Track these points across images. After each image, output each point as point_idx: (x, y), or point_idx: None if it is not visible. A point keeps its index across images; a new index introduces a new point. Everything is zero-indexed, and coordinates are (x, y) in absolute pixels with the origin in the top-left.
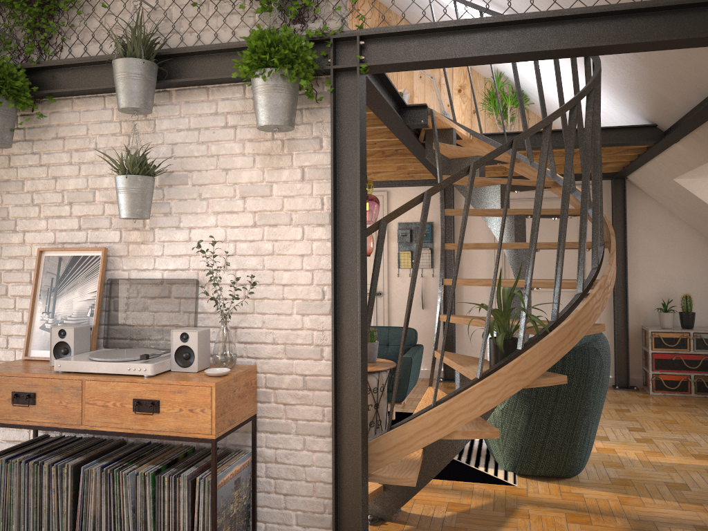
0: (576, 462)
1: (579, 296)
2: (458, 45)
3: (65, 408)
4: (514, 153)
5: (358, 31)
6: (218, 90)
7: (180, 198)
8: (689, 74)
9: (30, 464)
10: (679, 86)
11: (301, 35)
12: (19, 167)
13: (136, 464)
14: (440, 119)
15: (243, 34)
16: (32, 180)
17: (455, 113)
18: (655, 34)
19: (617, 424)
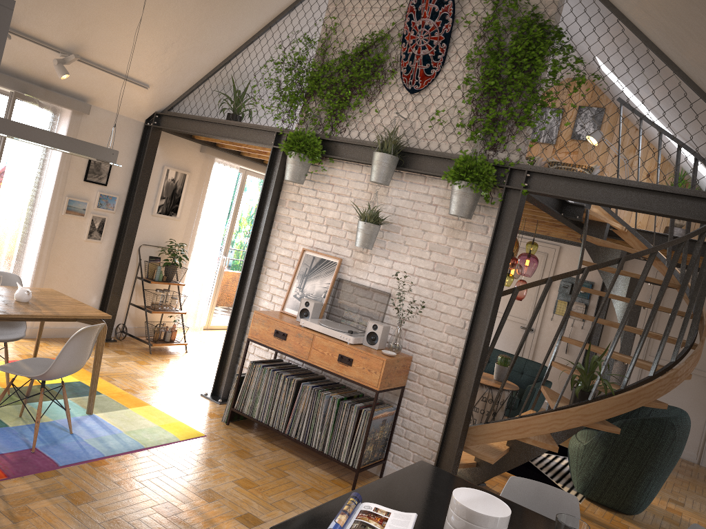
0: (633, 504)
1: (648, 378)
2: (590, 192)
3: (301, 347)
4: (619, 267)
5: (528, 166)
6: (431, 180)
7: (392, 241)
8: None
9: (274, 372)
10: None
11: (491, 159)
12: (302, 195)
13: (330, 391)
14: (594, 216)
15: (455, 149)
16: (308, 205)
17: None
18: None
19: (702, 500)
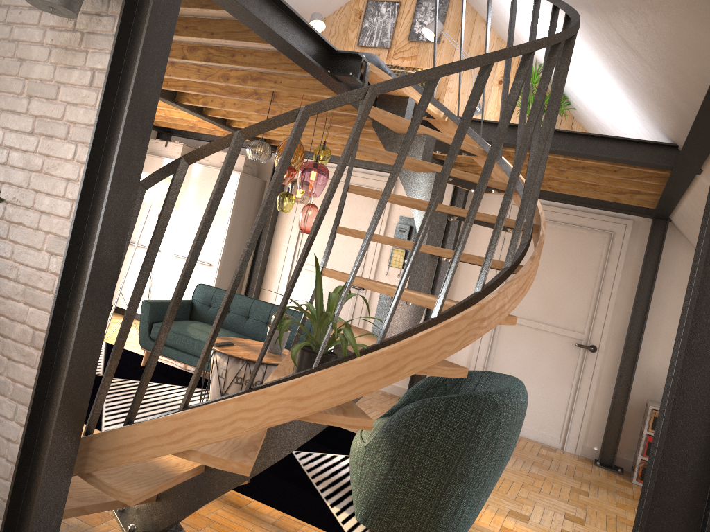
0: None
1: (429, 322)
2: None
3: None
4: (366, 106)
5: None
6: None
7: None
8: (688, 64)
9: None
10: (683, 85)
11: None
12: None
13: None
14: (383, 79)
15: None
16: None
17: (490, 106)
18: None
19: (557, 506)
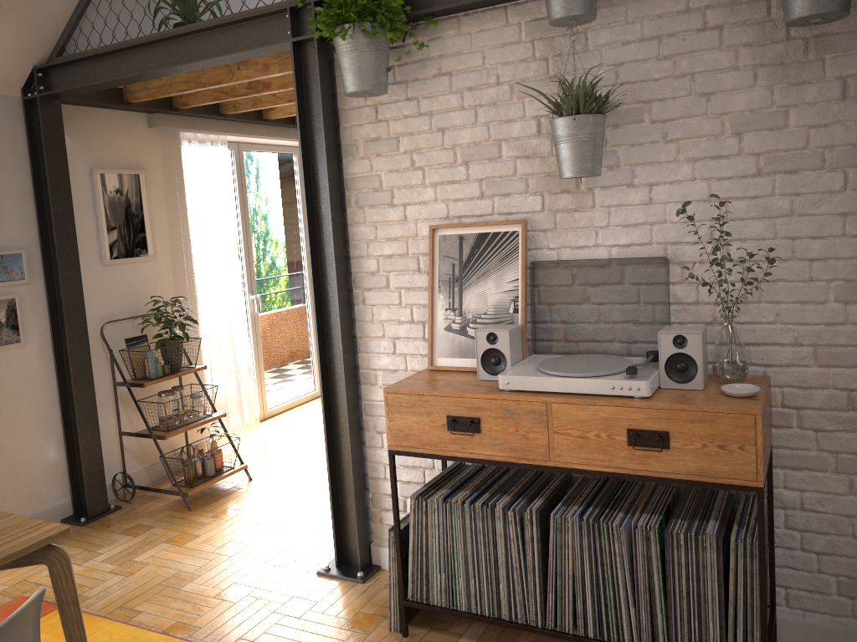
0: None
1: None
2: None
3: (523, 438)
4: None
5: None
6: None
7: (633, 143)
8: None
9: (476, 506)
10: None
11: None
12: (389, 120)
13: (619, 510)
14: None
15: None
16: (410, 136)
17: None
18: None
19: None
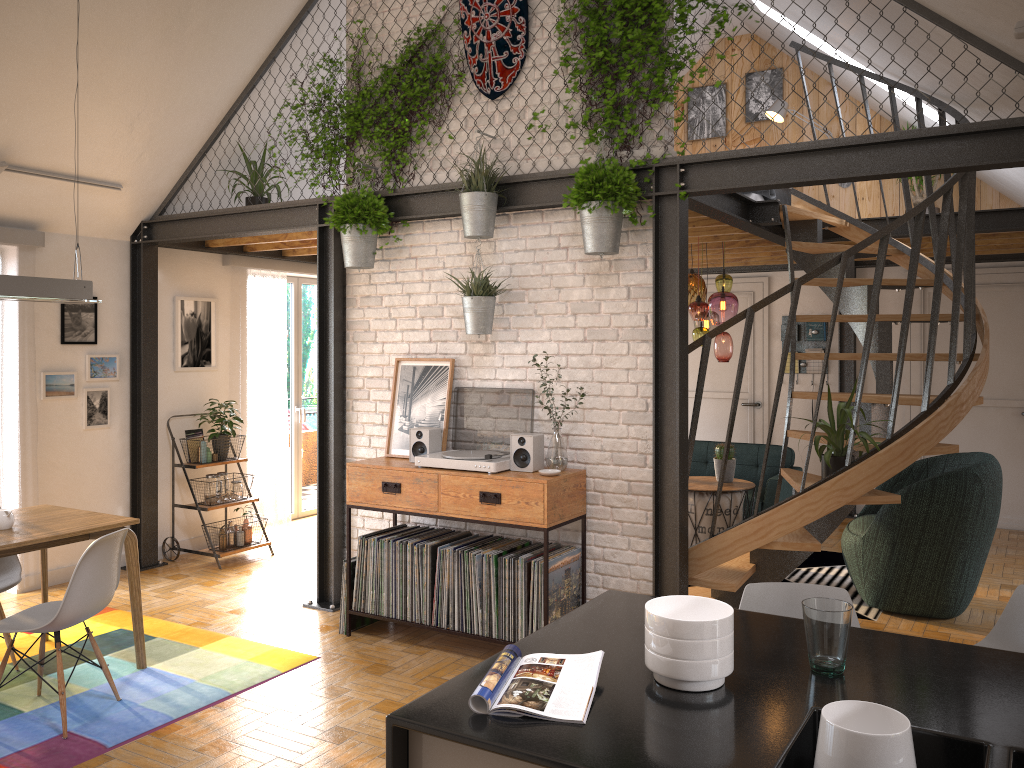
0: (950, 601)
1: (922, 415)
2: (773, 171)
3: (424, 497)
4: (842, 268)
5: (679, 158)
6: (551, 214)
7: (518, 314)
8: None
9: (396, 543)
10: None
11: (626, 162)
12: (377, 284)
13: (481, 549)
14: (796, 214)
15: (573, 161)
16: (389, 296)
17: None
18: (969, 157)
19: None
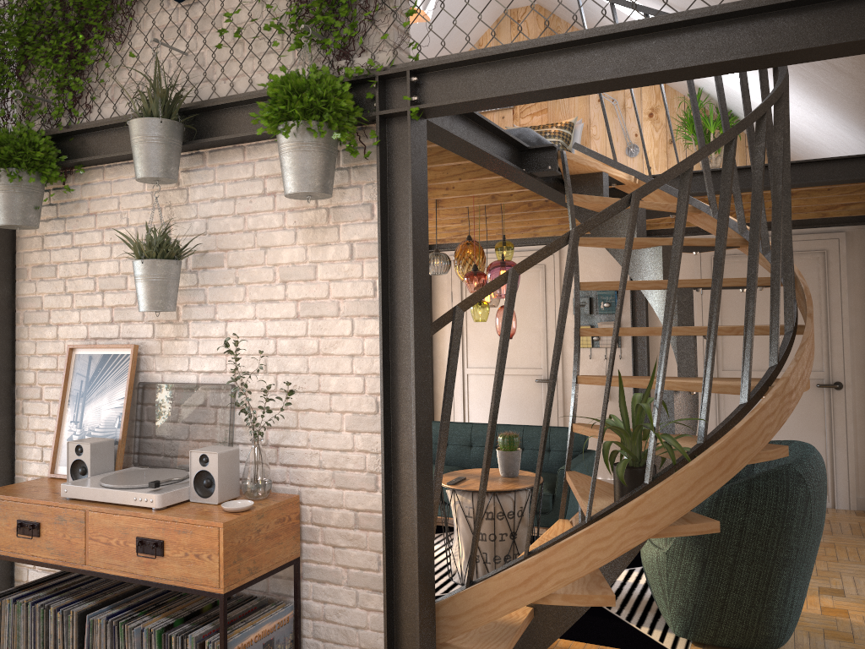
0: (773, 631)
1: (742, 408)
2: (536, 74)
3: (68, 543)
4: (633, 213)
5: (412, 64)
6: (254, 149)
7: (215, 284)
8: None
9: (36, 606)
10: None
11: (344, 74)
12: (51, 250)
13: (150, 615)
14: (578, 163)
15: None
16: (65, 265)
17: (646, 144)
18: (810, 37)
19: (864, 572)
